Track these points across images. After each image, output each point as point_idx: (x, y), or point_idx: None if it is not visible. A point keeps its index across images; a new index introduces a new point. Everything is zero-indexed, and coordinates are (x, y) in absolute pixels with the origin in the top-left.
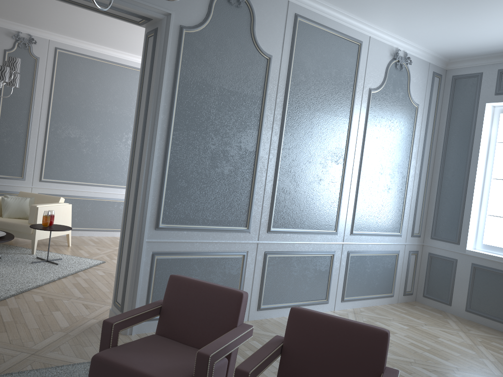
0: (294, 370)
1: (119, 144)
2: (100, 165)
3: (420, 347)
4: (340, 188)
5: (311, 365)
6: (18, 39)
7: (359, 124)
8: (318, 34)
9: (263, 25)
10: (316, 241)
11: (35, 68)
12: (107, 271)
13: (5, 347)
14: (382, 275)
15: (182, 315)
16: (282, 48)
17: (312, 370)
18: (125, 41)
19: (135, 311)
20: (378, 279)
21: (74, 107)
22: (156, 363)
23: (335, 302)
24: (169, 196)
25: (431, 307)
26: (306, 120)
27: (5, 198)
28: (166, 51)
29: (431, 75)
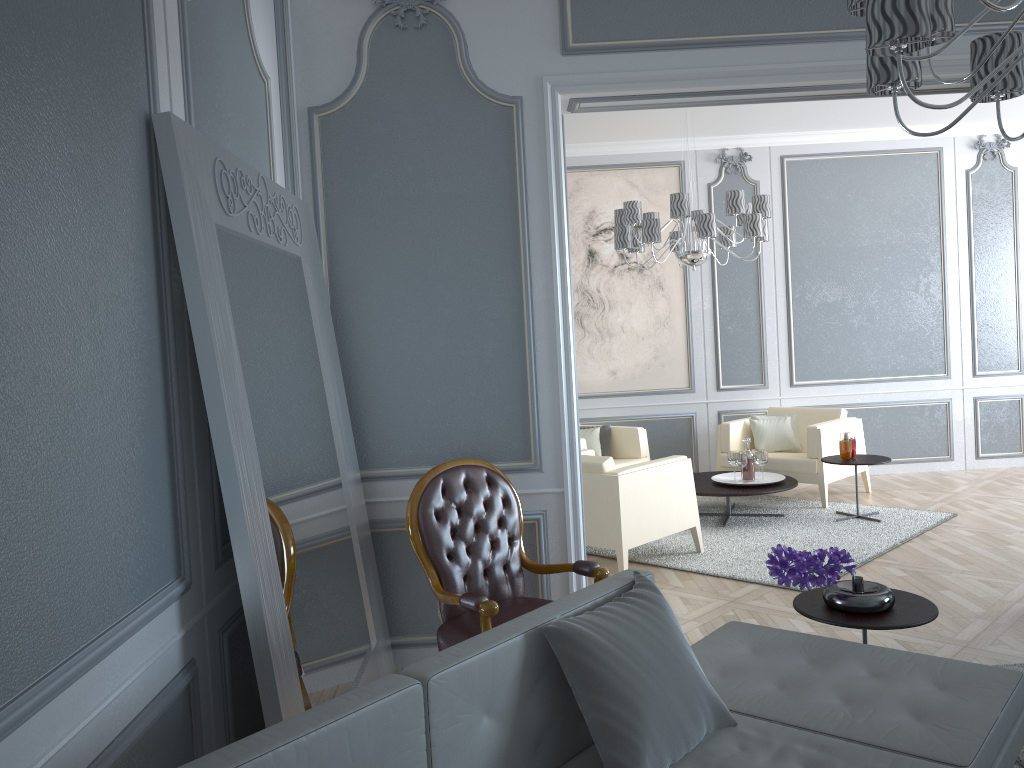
0: None
1: (913, 298)
2: (887, 343)
3: None
4: None
5: None
6: (725, 161)
7: None
8: None
9: None
10: None
11: None
12: (974, 530)
13: (912, 635)
14: None
15: None
16: None
17: None
18: (908, 108)
19: None
20: None
21: (825, 249)
22: None
23: None
24: None
25: None
26: None
27: (755, 421)
28: None
29: None
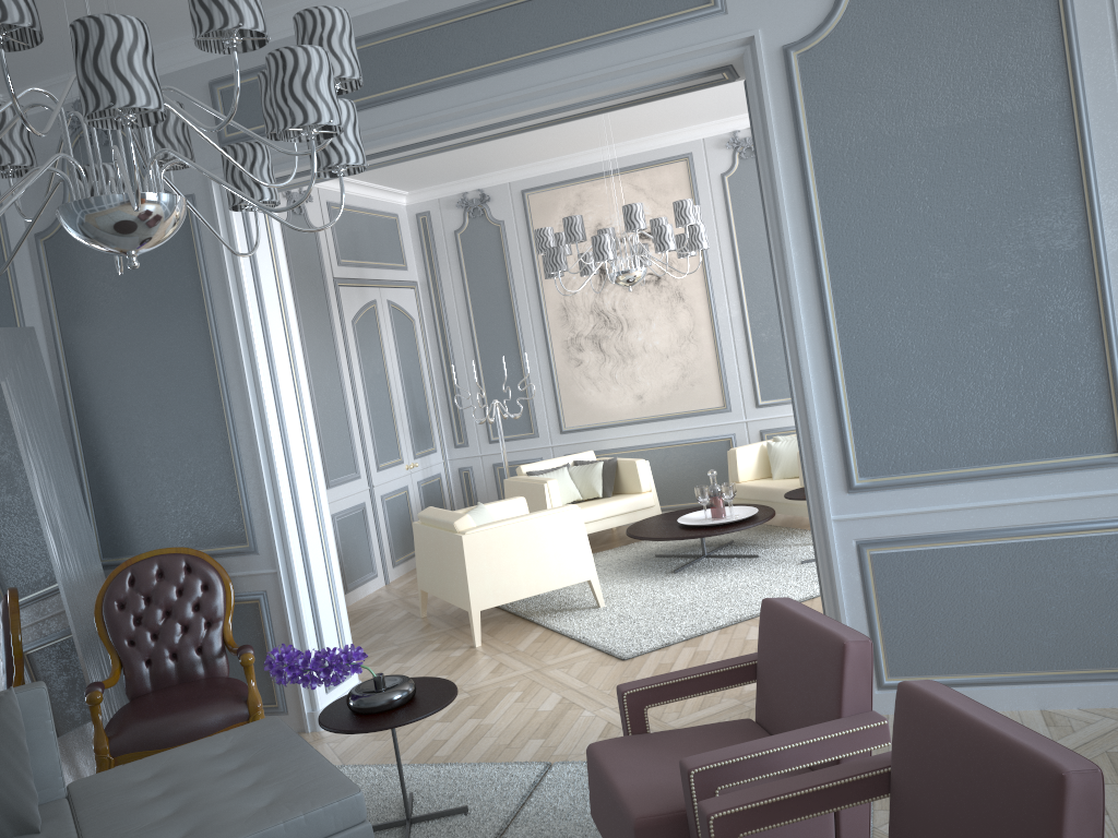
0: None
1: None
2: None
3: None
4: None
5: (931, 832)
6: (737, 145)
7: None
8: None
9: None
10: None
11: None
12: None
13: None
14: None
15: (776, 684)
16: None
17: None
18: None
19: (688, 671)
20: None
21: None
22: (657, 773)
23: None
24: (861, 416)
25: None
26: None
27: (772, 443)
28: (765, 116)
29: None
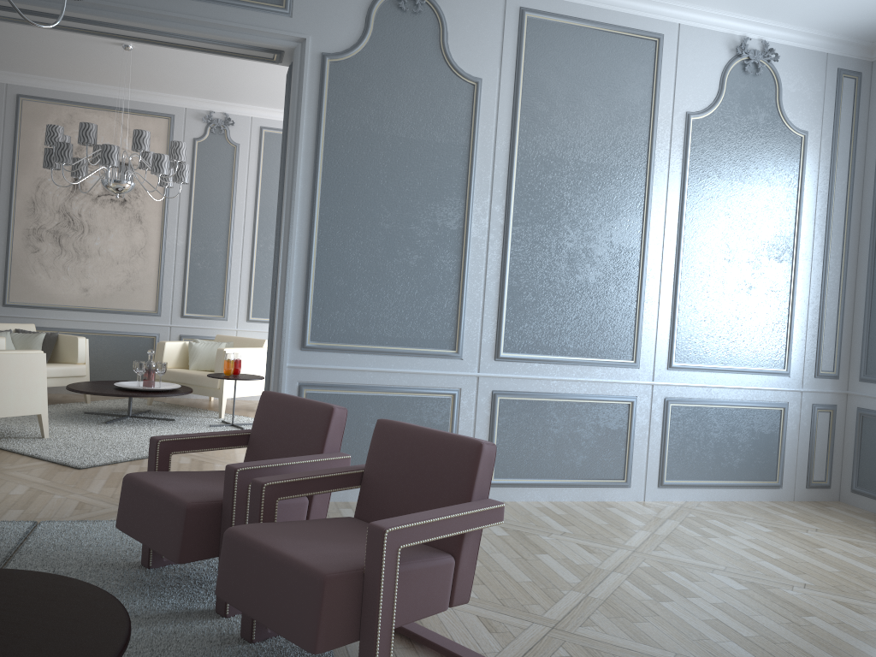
0: (372, 506)
1: None
2: None
3: (762, 555)
4: (638, 288)
5: (390, 497)
6: (211, 122)
7: (669, 176)
8: (568, 34)
9: (461, 34)
10: (594, 377)
11: (234, 160)
12: None
13: (102, 500)
14: (751, 445)
15: (269, 443)
16: (500, 65)
17: (390, 505)
18: None
19: (204, 433)
20: (742, 452)
21: None
22: (191, 486)
23: (645, 486)
24: (319, 301)
25: (864, 511)
26: (557, 176)
27: (193, 343)
28: (302, 92)
29: (832, 76)
